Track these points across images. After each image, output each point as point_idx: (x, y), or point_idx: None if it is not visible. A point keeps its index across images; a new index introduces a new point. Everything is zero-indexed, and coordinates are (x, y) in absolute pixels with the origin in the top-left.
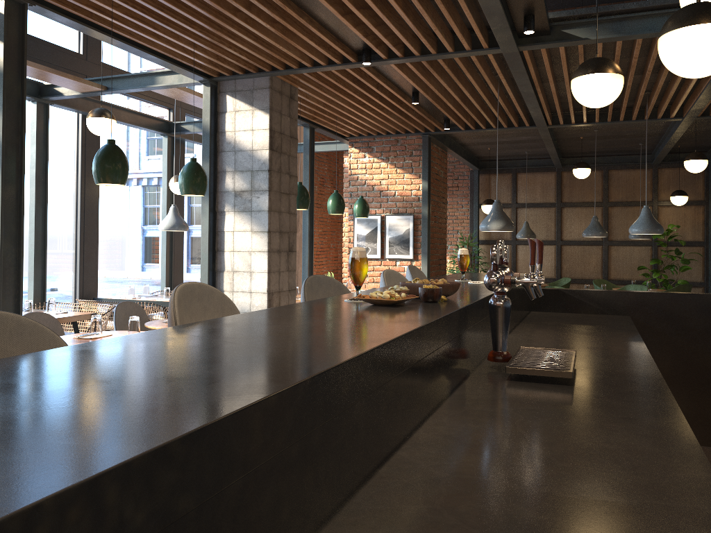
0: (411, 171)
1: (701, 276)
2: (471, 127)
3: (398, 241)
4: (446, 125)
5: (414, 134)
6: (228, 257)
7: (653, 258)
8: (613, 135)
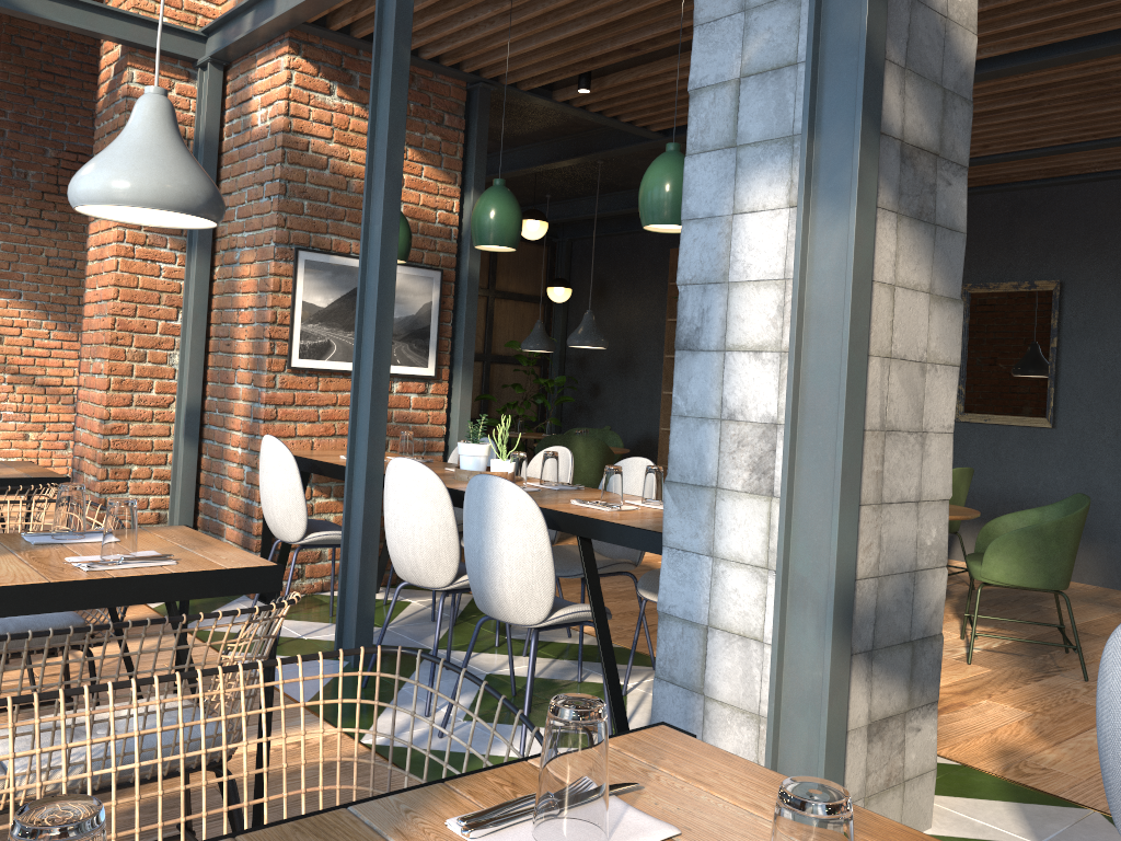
0: (439, 162)
1: (535, 411)
2: (591, 101)
3: (406, 332)
4: (589, 84)
5: (461, 77)
6: (876, 380)
7: (485, 382)
8: (576, 175)
